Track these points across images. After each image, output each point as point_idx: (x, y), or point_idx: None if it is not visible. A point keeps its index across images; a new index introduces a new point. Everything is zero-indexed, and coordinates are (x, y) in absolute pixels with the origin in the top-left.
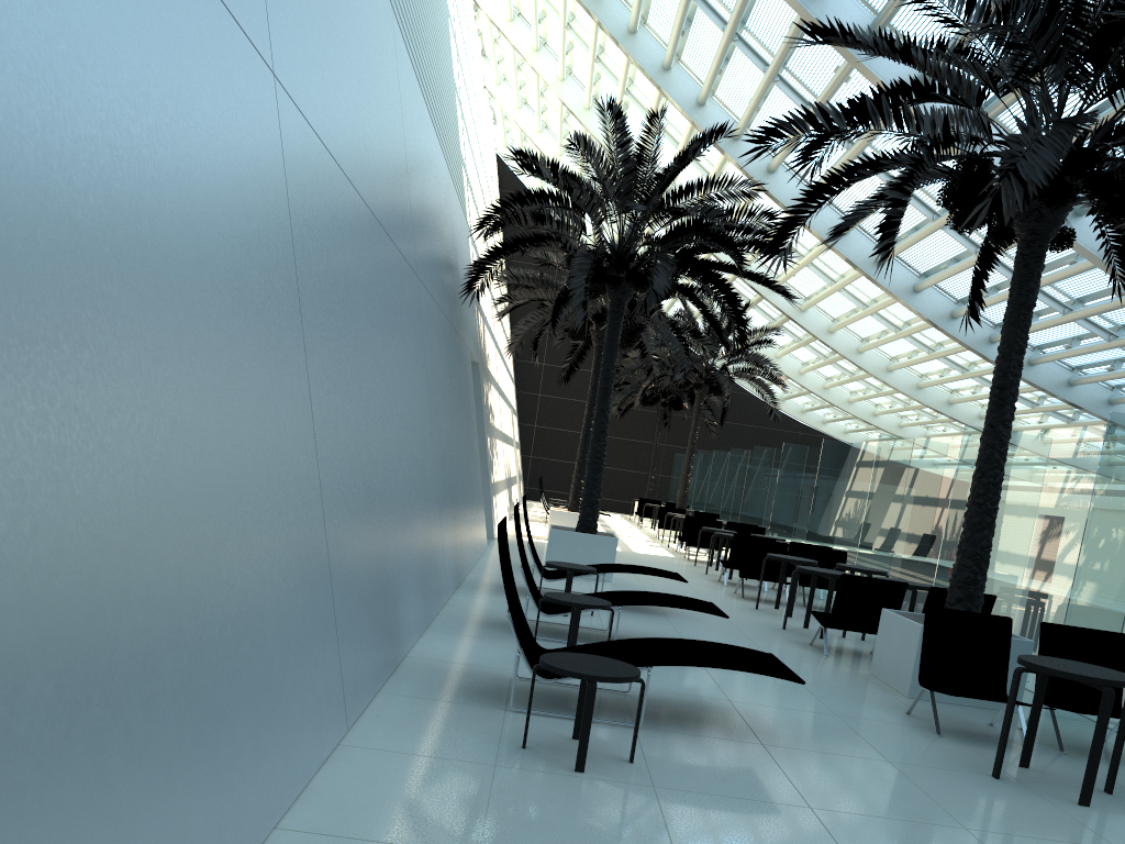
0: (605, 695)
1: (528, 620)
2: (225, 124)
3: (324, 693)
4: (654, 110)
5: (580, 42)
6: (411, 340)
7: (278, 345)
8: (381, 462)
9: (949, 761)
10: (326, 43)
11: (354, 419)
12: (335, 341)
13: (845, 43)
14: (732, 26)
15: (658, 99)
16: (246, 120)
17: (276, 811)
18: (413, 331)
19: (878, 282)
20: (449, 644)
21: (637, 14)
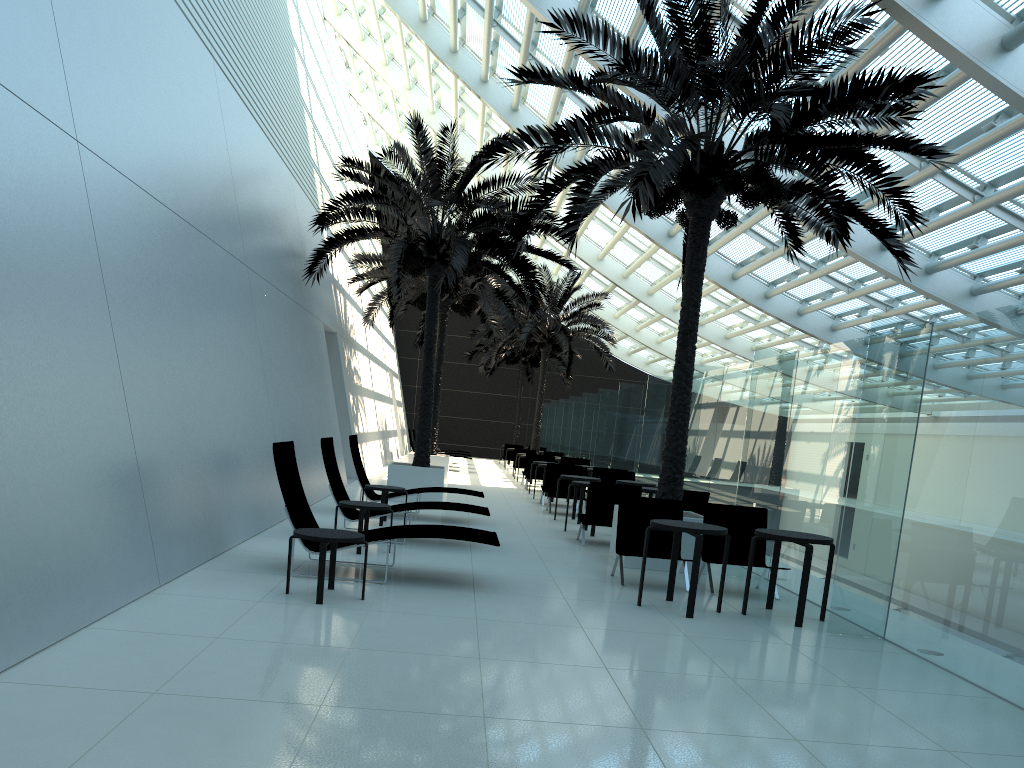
0: (374, 568)
1: (346, 528)
2: (32, 183)
3: (134, 556)
4: (481, 114)
5: (418, 58)
6: (238, 316)
7: (84, 323)
8: (199, 406)
9: (613, 598)
10: (133, 106)
11: (166, 373)
12: (145, 318)
13: (544, 82)
14: (524, 49)
15: (483, 105)
16: (51, 177)
17: (86, 617)
18: (241, 309)
19: (671, 252)
20: (270, 543)
21: (455, 38)
